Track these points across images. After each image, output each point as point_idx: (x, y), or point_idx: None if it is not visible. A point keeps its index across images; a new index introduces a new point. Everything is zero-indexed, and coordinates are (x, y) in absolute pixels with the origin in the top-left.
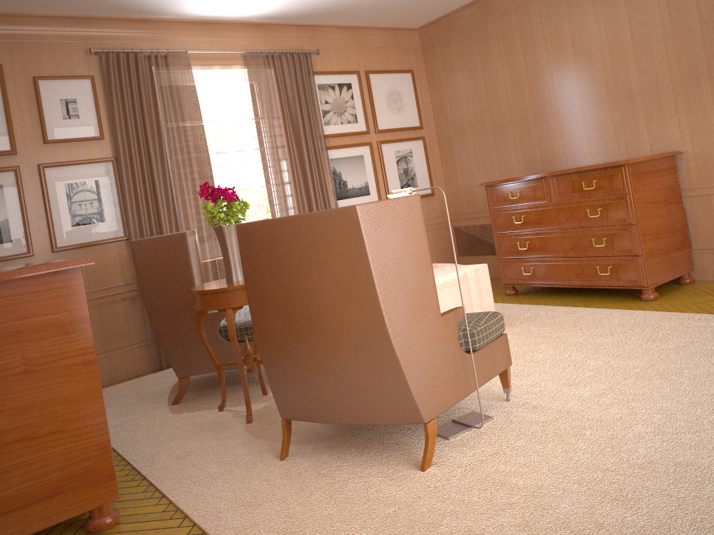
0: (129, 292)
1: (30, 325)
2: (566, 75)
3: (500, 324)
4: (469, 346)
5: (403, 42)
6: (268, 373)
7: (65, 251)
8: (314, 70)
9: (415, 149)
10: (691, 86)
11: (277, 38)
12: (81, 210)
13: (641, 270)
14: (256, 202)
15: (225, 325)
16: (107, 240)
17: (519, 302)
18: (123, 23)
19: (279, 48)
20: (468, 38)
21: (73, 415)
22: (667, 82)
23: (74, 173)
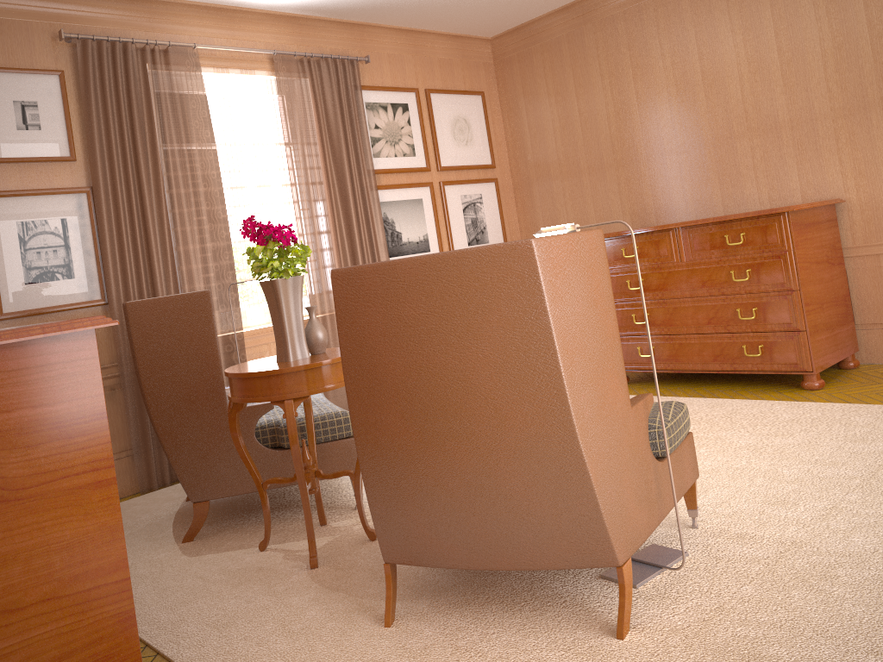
0: (106, 380)
1: (12, 423)
2: (690, 101)
3: (687, 420)
4: (666, 450)
5: (471, 55)
6: (370, 494)
7: (14, 320)
8: (362, 84)
9: (485, 194)
10: (857, 117)
11: (314, 38)
12: (40, 261)
13: (804, 350)
14: None
15: (263, 425)
16: (76, 305)
17: (637, 393)
18: (107, 0)
19: (316, 51)
20: (558, 53)
21: (78, 570)
22: (826, 112)
23: (32, 208)
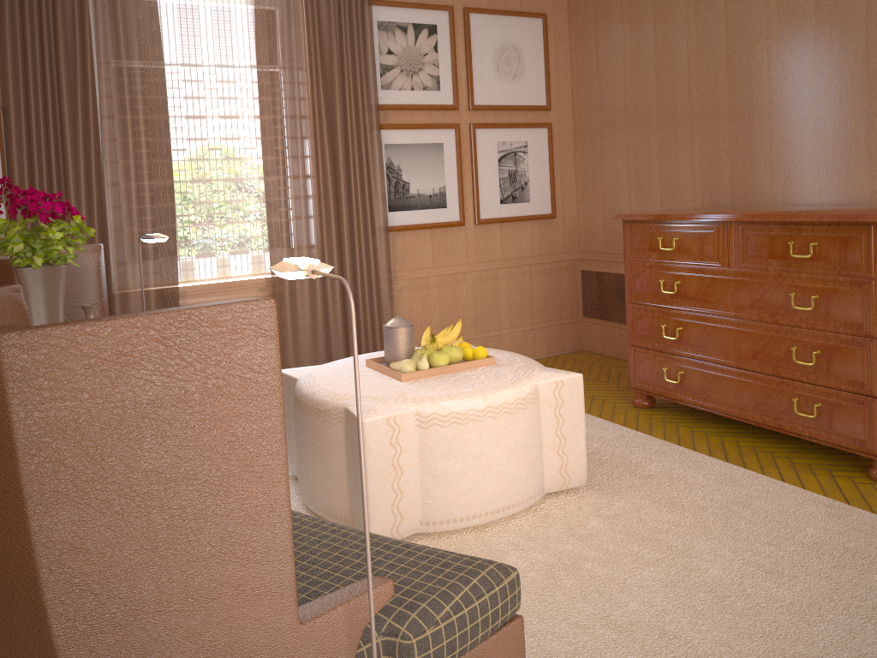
0: None
1: None
2: (795, 42)
3: (503, 604)
4: None
5: None
6: None
7: None
8: None
9: (533, 142)
10: None
11: None
12: None
13: None
14: (248, 202)
15: None
16: None
17: (650, 429)
18: None
19: None
20: None
21: None
22: None
23: None
